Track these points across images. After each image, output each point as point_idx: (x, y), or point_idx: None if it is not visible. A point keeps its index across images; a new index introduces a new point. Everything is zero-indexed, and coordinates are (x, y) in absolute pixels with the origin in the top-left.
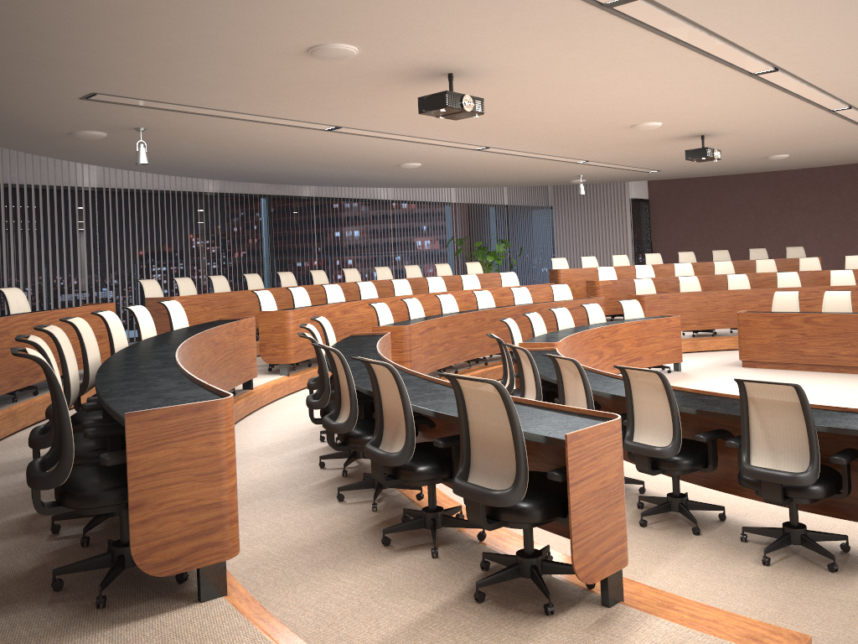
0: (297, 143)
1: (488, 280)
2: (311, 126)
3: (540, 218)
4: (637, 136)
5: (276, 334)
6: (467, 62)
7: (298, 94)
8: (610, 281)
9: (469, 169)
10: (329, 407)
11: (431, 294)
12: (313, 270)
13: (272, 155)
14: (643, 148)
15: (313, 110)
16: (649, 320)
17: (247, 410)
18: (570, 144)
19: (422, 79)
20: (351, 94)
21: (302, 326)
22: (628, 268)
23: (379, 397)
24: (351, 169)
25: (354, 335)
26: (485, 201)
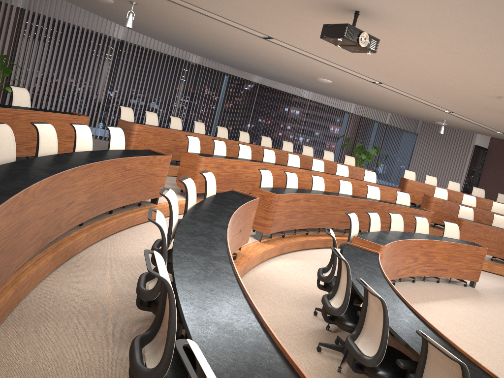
0: (243, 43)
1: (356, 172)
2: (251, 31)
3: (407, 139)
4: (499, 105)
5: (189, 169)
6: (373, 3)
7: (236, 0)
8: (441, 200)
9: (365, 94)
10: (168, 255)
11: (310, 172)
12: (242, 131)
13: (229, 47)
14: (499, 115)
15: (250, 18)
16: (462, 244)
17: (145, 219)
18: (443, 97)
19: (333, 10)
20: (276, 11)
21: (180, 180)
22: (458, 193)
23: (164, 294)
24: (284, 72)
25: (233, 191)
26: (373, 118)
